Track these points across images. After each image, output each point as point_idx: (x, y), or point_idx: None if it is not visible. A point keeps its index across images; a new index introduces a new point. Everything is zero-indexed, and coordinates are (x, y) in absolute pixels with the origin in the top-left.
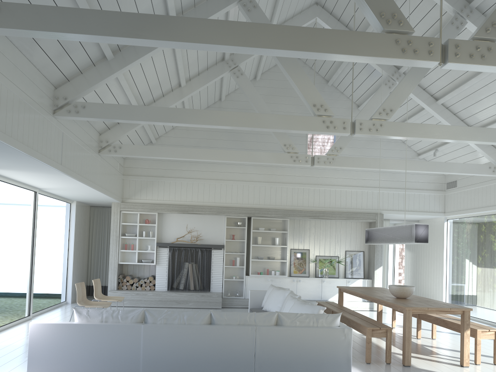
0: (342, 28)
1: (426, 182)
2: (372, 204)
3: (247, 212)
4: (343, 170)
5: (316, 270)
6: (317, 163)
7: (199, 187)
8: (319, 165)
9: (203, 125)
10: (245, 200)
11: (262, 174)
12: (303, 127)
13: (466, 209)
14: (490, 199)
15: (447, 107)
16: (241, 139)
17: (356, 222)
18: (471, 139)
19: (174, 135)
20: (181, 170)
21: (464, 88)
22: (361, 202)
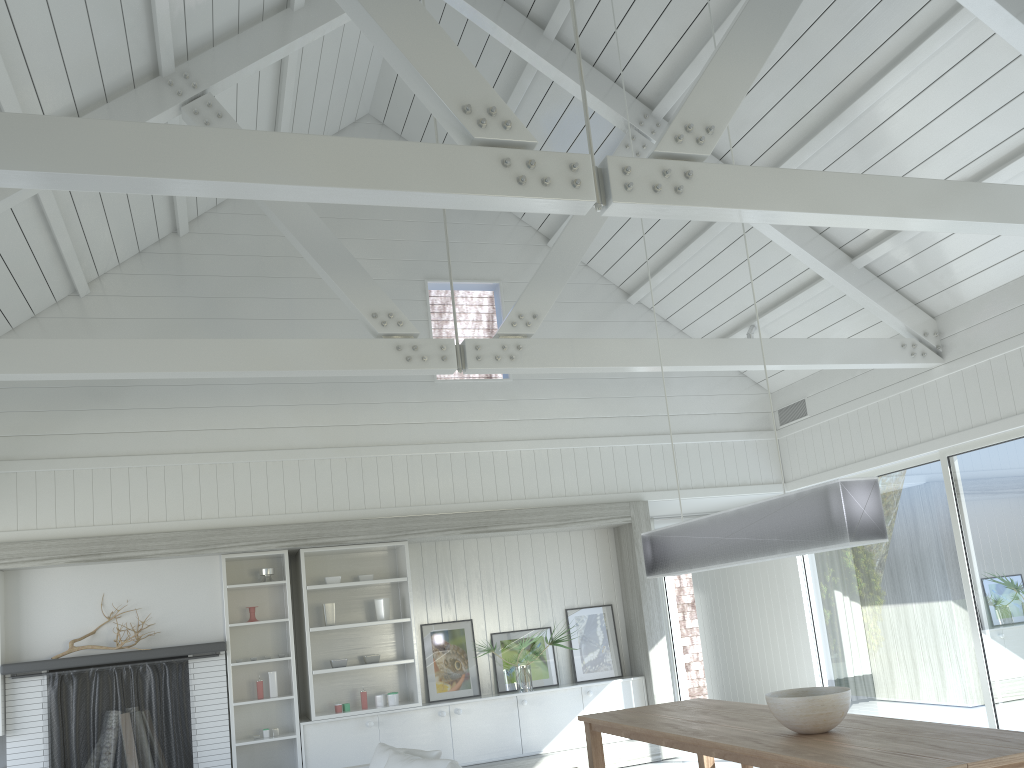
0: (494, 3)
1: (731, 413)
2: (616, 480)
3: (287, 537)
4: (533, 400)
5: (498, 674)
6: (474, 363)
7: (133, 479)
8: (482, 368)
9: (46, 176)
10: (276, 504)
11: (318, 426)
12: (437, 180)
13: (844, 464)
14: (907, 429)
15: None
16: (248, 336)
17: (581, 531)
18: (938, 214)
19: (41, 336)
20: (70, 436)
21: (832, 133)
22: (589, 477)
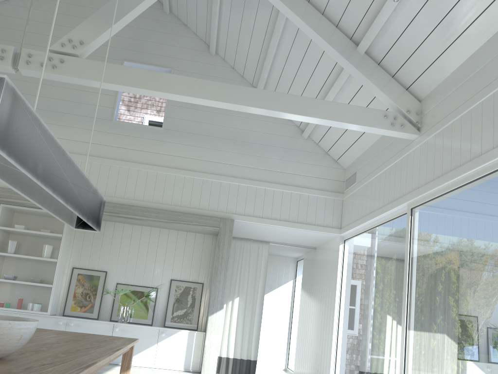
0: None
1: (312, 176)
2: (218, 203)
3: None
4: (174, 143)
5: (114, 309)
6: (24, 65)
7: None
8: (28, 69)
9: None
10: None
11: None
12: None
13: (365, 215)
14: (395, 188)
15: (309, 0)
16: None
17: (195, 233)
18: None
19: None
20: None
21: None
22: (200, 198)
